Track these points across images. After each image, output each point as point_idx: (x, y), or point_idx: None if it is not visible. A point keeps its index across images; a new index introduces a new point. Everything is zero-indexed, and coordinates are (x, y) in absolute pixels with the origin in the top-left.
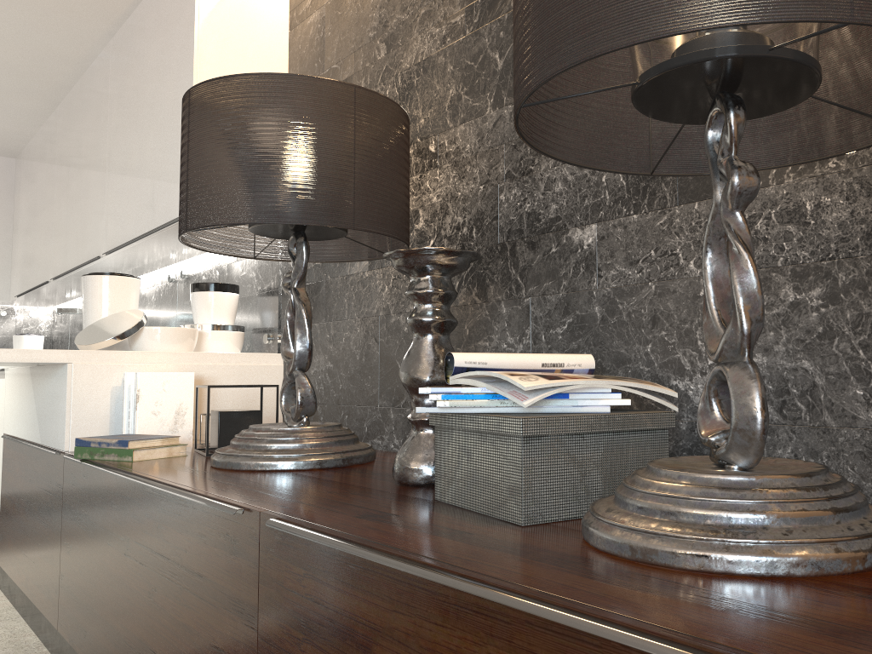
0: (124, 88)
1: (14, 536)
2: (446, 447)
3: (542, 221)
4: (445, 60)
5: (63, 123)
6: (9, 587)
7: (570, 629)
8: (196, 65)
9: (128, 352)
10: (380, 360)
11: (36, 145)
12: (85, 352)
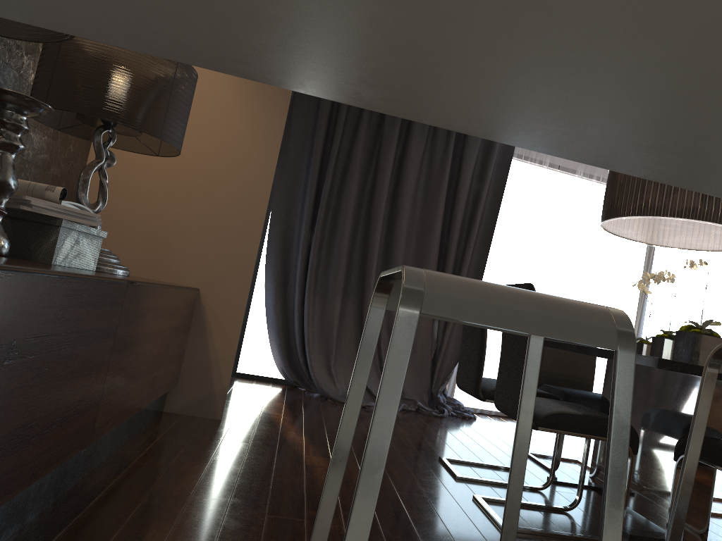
0: None
1: None
2: (66, 238)
3: None
4: None
5: None
6: None
7: (171, 290)
8: None
9: None
10: None
11: None
12: None
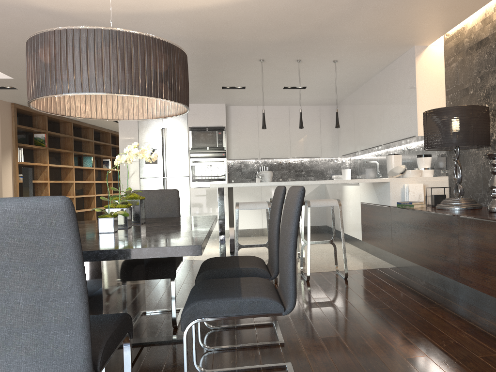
0: (387, 90)
1: (369, 231)
2: None
3: None
4: None
5: (360, 96)
6: (365, 247)
7: None
8: (416, 88)
9: (403, 178)
10: (482, 179)
11: (346, 102)
12: (393, 178)
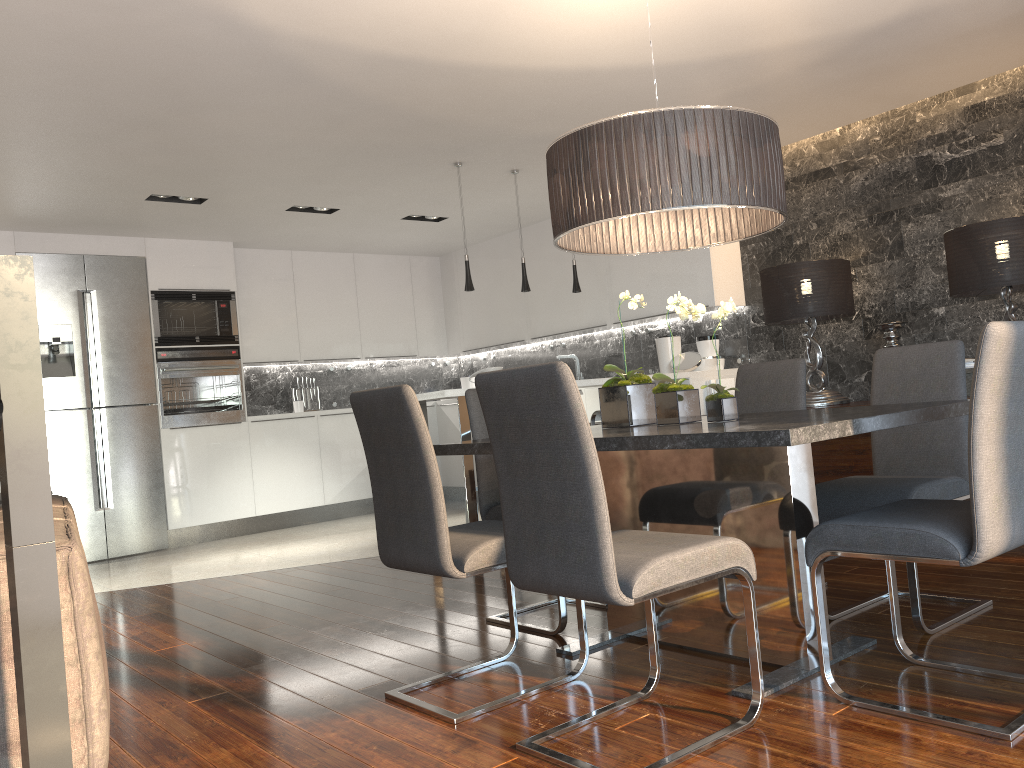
0: None
1: None
2: None
3: (918, 305)
4: (857, 236)
5: (530, 242)
6: None
7: None
8: None
9: (704, 371)
10: (827, 364)
11: (480, 251)
12: (693, 372)
